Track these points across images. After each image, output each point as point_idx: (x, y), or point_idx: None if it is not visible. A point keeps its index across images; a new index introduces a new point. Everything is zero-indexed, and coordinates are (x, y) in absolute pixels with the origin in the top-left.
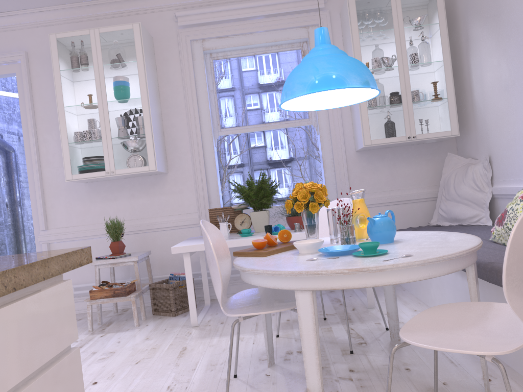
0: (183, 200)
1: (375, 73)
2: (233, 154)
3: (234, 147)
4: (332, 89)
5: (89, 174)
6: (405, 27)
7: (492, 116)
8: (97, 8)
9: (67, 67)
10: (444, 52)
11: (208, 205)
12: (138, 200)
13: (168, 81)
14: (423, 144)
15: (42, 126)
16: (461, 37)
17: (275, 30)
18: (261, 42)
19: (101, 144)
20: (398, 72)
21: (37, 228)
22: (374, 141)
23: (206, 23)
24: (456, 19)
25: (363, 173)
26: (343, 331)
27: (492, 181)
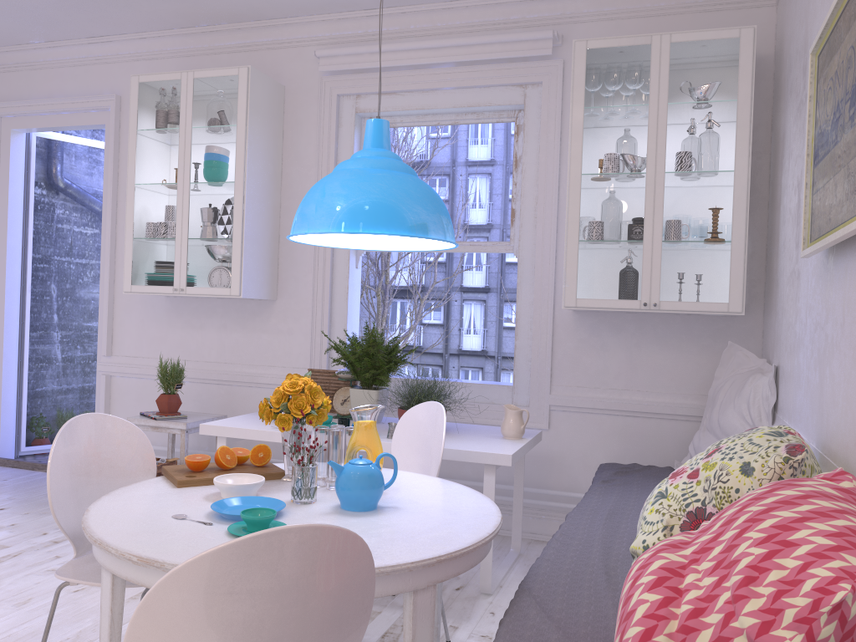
0: (291, 346)
1: (602, 182)
2: (474, 269)
3: (479, 259)
4: (331, 232)
5: (152, 288)
6: (671, 103)
7: (785, 292)
8: (215, 37)
9: (146, 126)
10: (738, 155)
11: (325, 360)
12: (231, 335)
13: (296, 158)
14: (698, 316)
15: (125, 206)
16: (781, 128)
17: (471, 88)
18: (446, 105)
19: (173, 246)
20: (645, 183)
21: (101, 351)
22: (582, 301)
23: (364, 70)
24: (781, 93)
25: (580, 350)
26: (386, 625)
27: (775, 414)
